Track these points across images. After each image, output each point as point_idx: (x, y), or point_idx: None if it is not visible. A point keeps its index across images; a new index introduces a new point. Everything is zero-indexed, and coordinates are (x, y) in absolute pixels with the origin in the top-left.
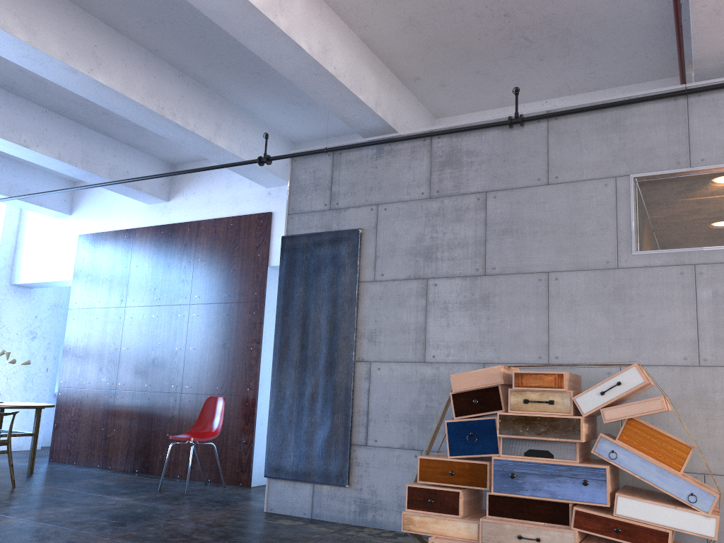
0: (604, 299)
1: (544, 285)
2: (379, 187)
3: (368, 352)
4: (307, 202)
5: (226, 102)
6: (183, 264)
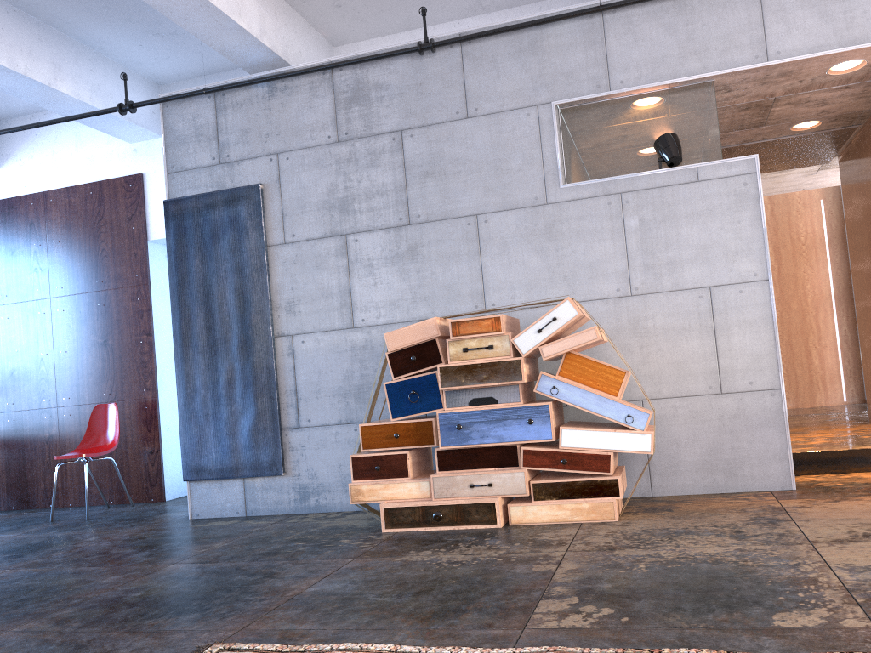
0: (536, 238)
1: (473, 230)
2: (277, 133)
3: (287, 325)
4: (190, 157)
5: (63, 35)
6: (32, 248)
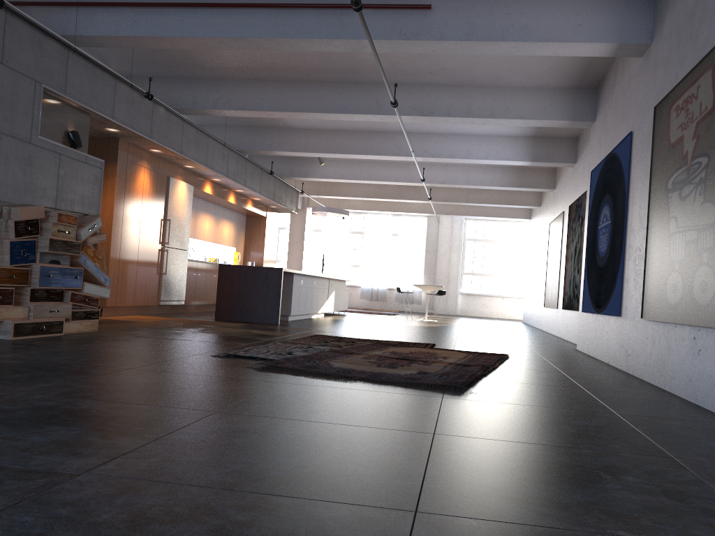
0: (23, 162)
1: None
2: None
3: None
4: None
5: None
6: None
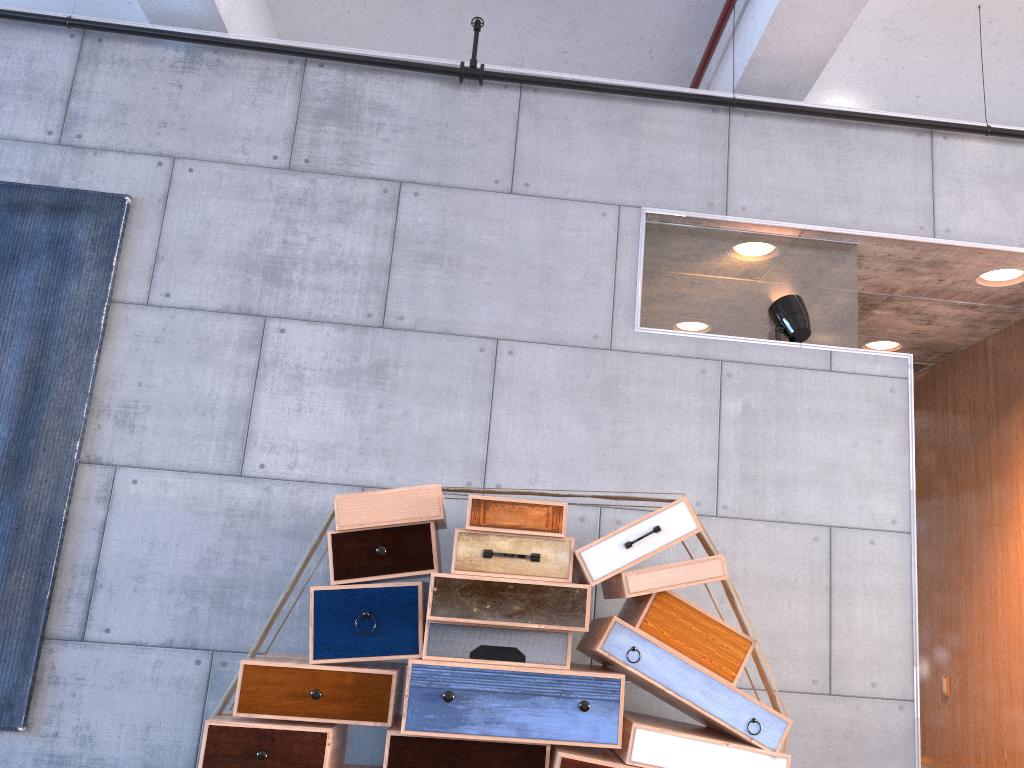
0: (586, 396)
1: (488, 361)
2: (182, 126)
3: (112, 446)
4: (4, 118)
5: None
6: None
